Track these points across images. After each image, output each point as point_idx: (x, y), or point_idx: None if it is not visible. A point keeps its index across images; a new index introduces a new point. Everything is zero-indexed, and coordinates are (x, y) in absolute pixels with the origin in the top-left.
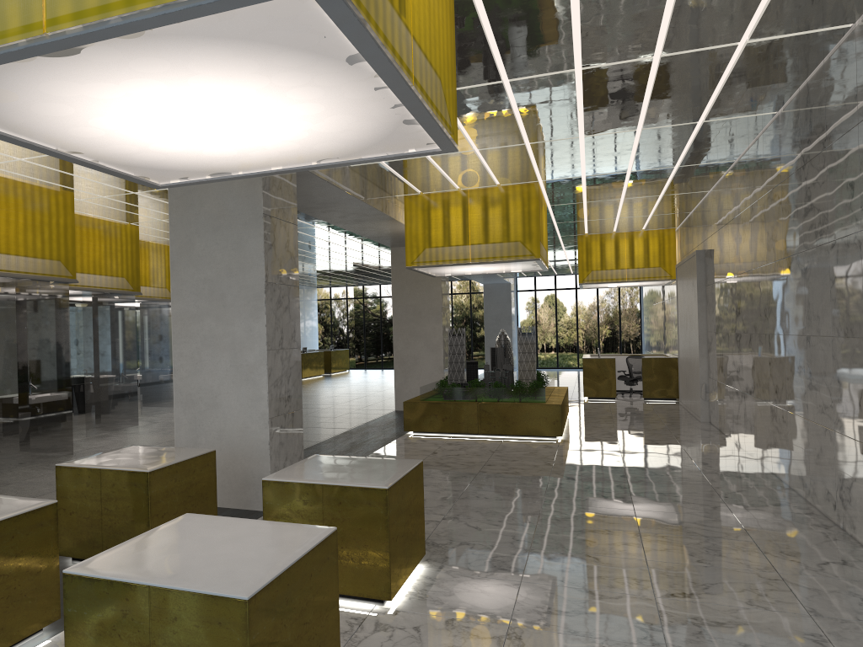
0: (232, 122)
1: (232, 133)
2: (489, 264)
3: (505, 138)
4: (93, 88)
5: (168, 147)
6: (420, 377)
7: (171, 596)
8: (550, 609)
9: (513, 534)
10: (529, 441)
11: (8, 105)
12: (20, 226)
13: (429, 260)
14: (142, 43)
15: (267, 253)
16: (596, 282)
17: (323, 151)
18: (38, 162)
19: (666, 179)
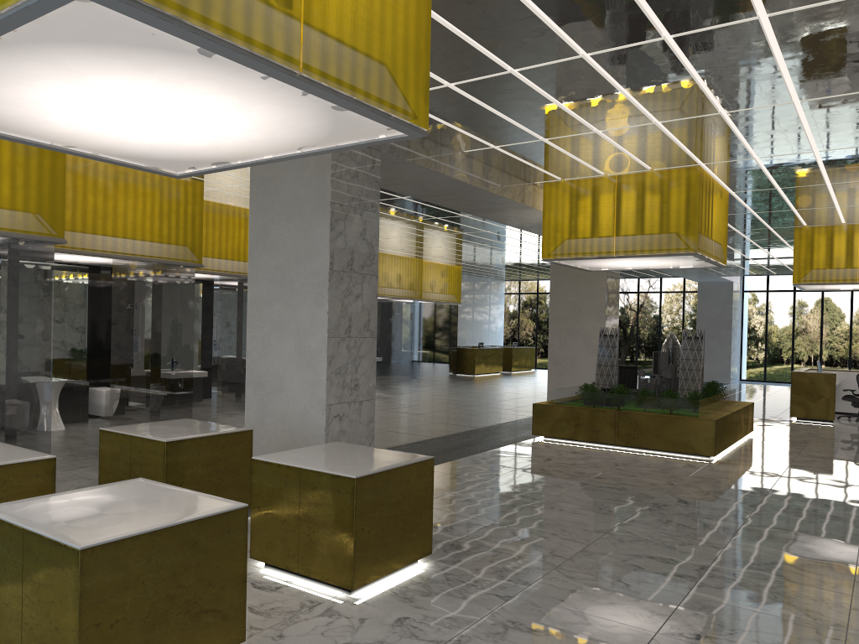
0: (170, 115)
1: (182, 125)
2: (638, 257)
3: (625, 117)
4: (15, 90)
5: (142, 139)
6: (576, 380)
7: (35, 539)
8: (521, 625)
9: (555, 548)
10: (672, 458)
11: None
12: (147, 213)
13: (567, 253)
14: (8, 50)
15: (334, 241)
16: (815, 283)
17: (290, 139)
18: None
19: None
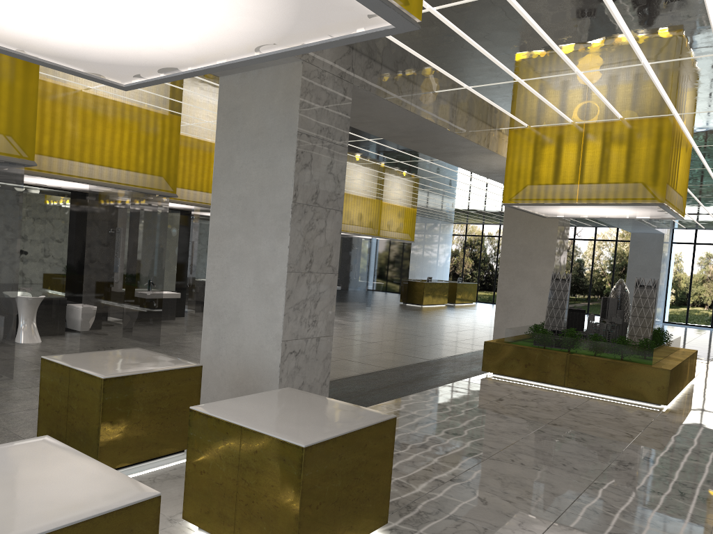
0: None
1: (106, 3)
2: (600, 206)
3: (613, 56)
4: None
5: (65, 28)
6: (522, 319)
7: None
8: None
9: (523, 519)
10: (623, 404)
11: None
12: (125, 143)
13: (529, 198)
14: None
15: (299, 172)
16: None
17: (244, 32)
18: None
19: None
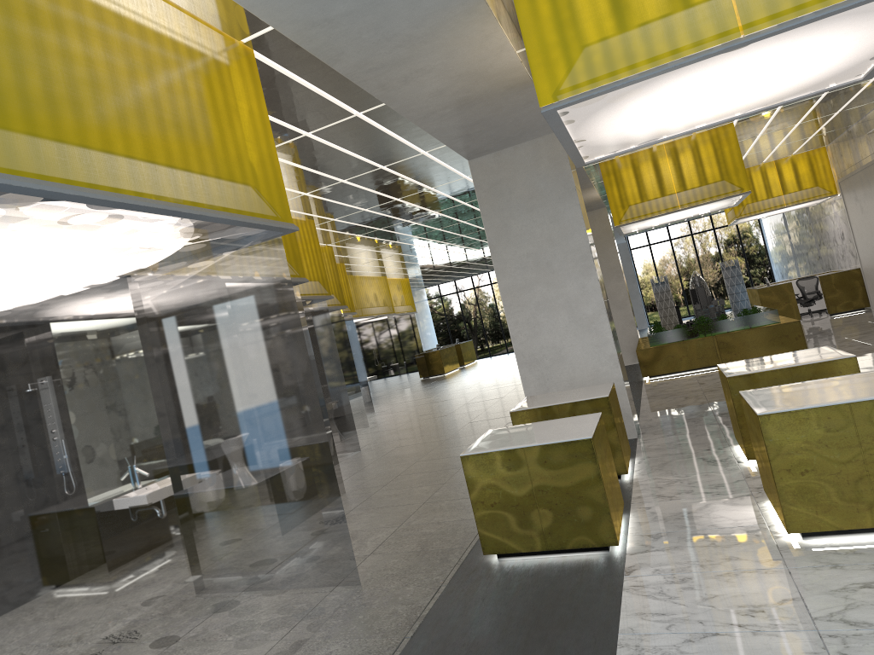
0: (745, 86)
1: (727, 96)
2: (696, 207)
3: None
4: (702, 74)
5: (659, 120)
6: None
7: (873, 405)
8: None
9: None
10: None
11: (617, 103)
12: None
13: (637, 216)
14: (801, 29)
15: (583, 219)
16: (754, 214)
17: (766, 100)
18: (317, 193)
19: (853, 95)
